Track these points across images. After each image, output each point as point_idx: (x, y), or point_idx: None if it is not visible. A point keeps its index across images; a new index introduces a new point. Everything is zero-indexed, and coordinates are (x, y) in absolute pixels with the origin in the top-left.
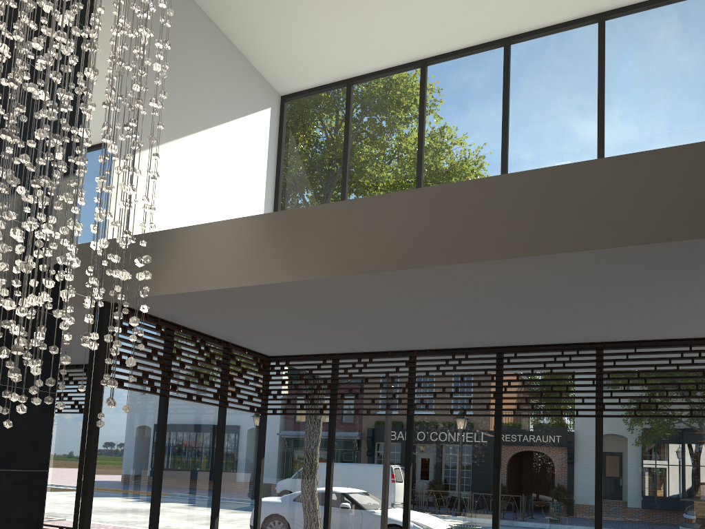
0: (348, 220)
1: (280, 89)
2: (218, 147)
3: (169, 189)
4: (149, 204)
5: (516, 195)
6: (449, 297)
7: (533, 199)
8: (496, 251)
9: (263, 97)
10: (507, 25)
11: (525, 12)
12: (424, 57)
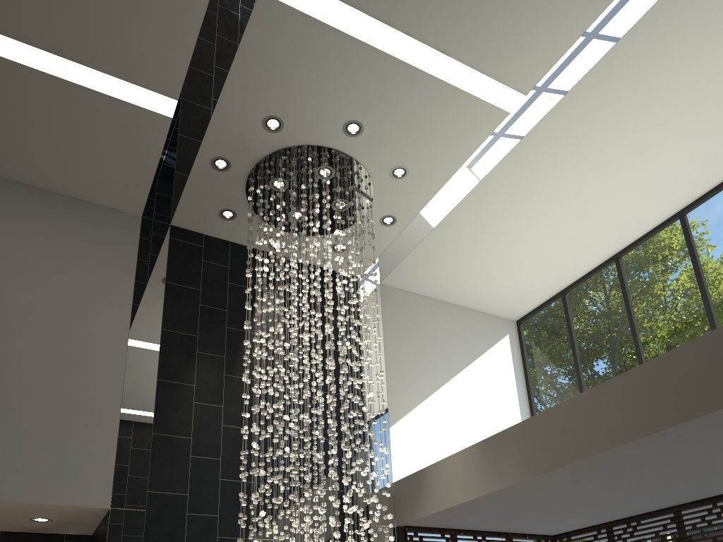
0: (527, 434)
1: (513, 317)
2: (467, 384)
3: (434, 430)
4: (420, 446)
5: (632, 388)
6: (636, 468)
7: (646, 387)
8: (629, 435)
9: (499, 330)
10: (673, 204)
11: (683, 190)
12: (615, 252)
